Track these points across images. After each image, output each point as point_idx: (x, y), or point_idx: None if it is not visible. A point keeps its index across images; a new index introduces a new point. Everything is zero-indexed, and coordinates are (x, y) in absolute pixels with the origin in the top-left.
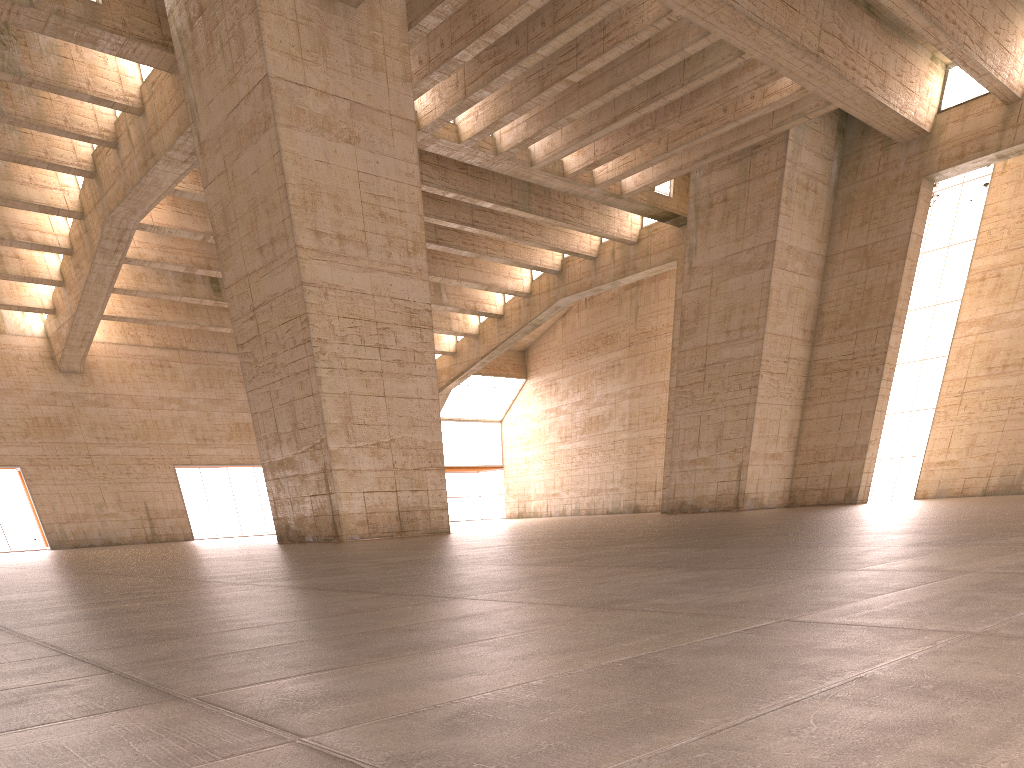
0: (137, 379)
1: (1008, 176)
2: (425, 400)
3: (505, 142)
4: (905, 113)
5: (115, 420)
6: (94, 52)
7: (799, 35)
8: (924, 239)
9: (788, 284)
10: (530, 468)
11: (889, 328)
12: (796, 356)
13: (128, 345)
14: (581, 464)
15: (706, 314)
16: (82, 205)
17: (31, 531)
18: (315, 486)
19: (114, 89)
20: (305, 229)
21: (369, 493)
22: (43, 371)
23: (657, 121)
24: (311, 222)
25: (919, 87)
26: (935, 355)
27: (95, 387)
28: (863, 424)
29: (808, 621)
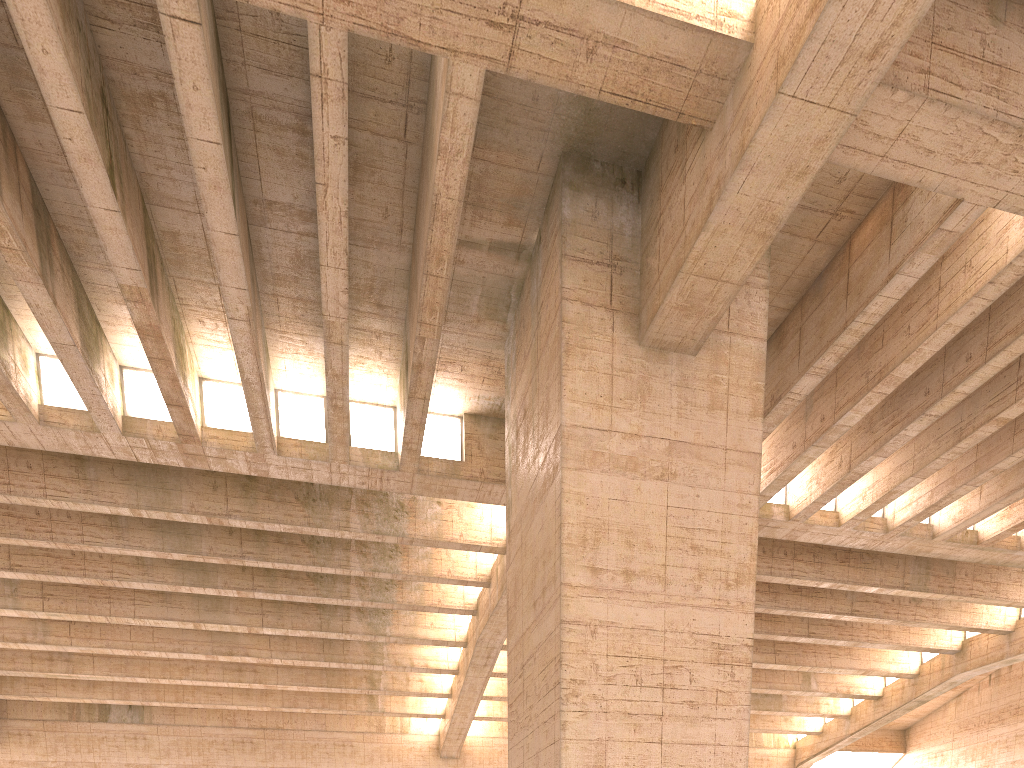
0: (502, 761)
1: None
2: (725, 746)
3: (899, 518)
4: None
5: None
6: (473, 514)
7: None
8: None
9: None
10: None
11: None
12: None
13: (502, 737)
14: None
15: None
16: (467, 637)
17: None
18: None
19: (483, 536)
20: (578, 566)
21: None
22: (427, 757)
23: None
24: (588, 559)
25: None
26: None
27: (465, 767)
28: None
29: None
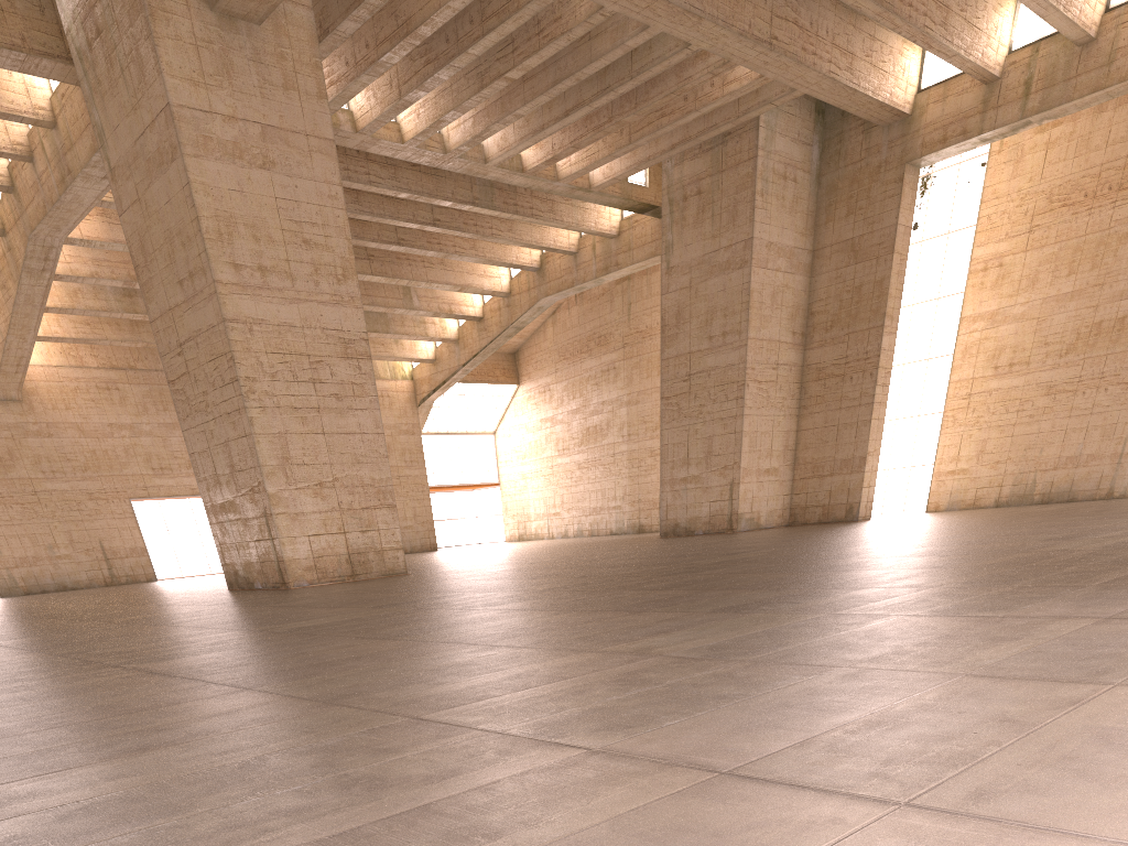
0: (82, 405)
1: (1005, 155)
2: (369, 435)
3: (453, 139)
4: (879, 96)
5: (61, 451)
6: None
7: (747, 23)
8: (923, 225)
9: (771, 284)
10: (528, 485)
11: (881, 329)
12: (786, 361)
13: (70, 367)
14: (581, 480)
15: (687, 318)
16: (2, 221)
17: None
18: (258, 531)
19: (22, 102)
20: (223, 263)
21: (315, 536)
22: None
23: (614, 113)
24: (229, 255)
25: (893, 66)
26: (940, 354)
27: (36, 416)
28: (860, 434)
29: (426, 719)
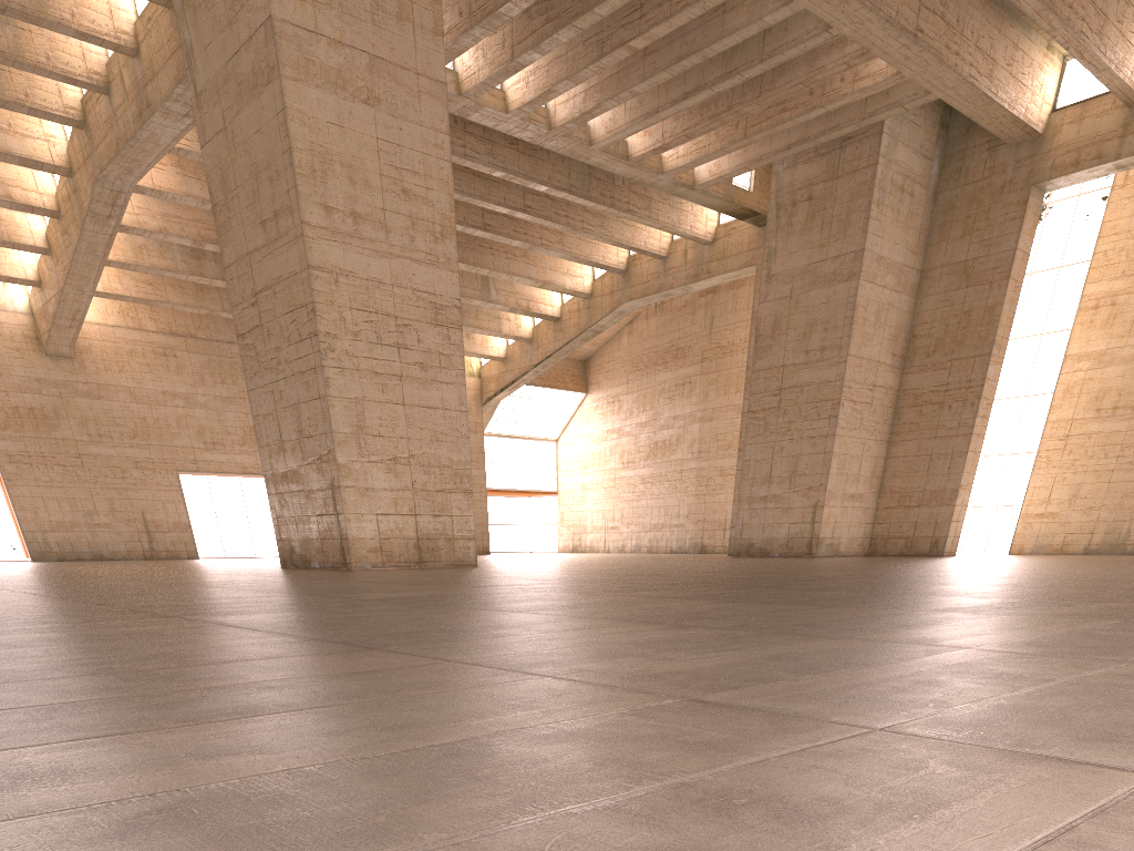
0: (136, 369)
1: (1129, 190)
2: (451, 411)
3: (560, 115)
4: (1015, 109)
5: (110, 415)
6: None
7: (895, 10)
8: (1033, 257)
9: (877, 300)
10: (587, 496)
11: (987, 357)
12: (883, 384)
13: (127, 328)
14: (644, 494)
15: (784, 330)
16: (70, 160)
17: (9, 539)
18: (322, 504)
19: (103, 24)
20: (313, 203)
21: (383, 516)
22: (26, 353)
23: (734, 101)
24: (320, 195)
25: (1032, 80)
26: (1039, 391)
27: (87, 375)
28: (954, 466)
29: (715, 702)
